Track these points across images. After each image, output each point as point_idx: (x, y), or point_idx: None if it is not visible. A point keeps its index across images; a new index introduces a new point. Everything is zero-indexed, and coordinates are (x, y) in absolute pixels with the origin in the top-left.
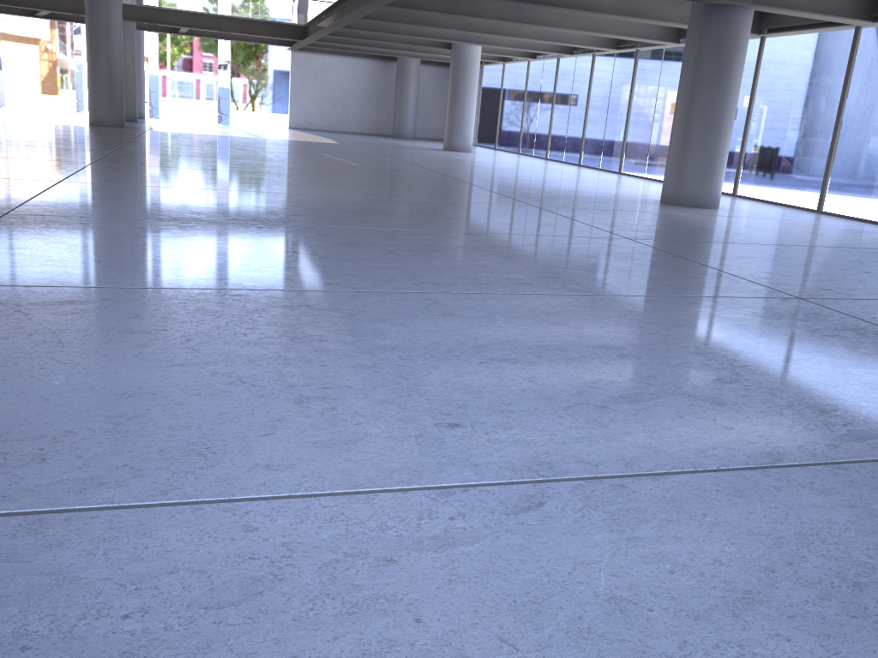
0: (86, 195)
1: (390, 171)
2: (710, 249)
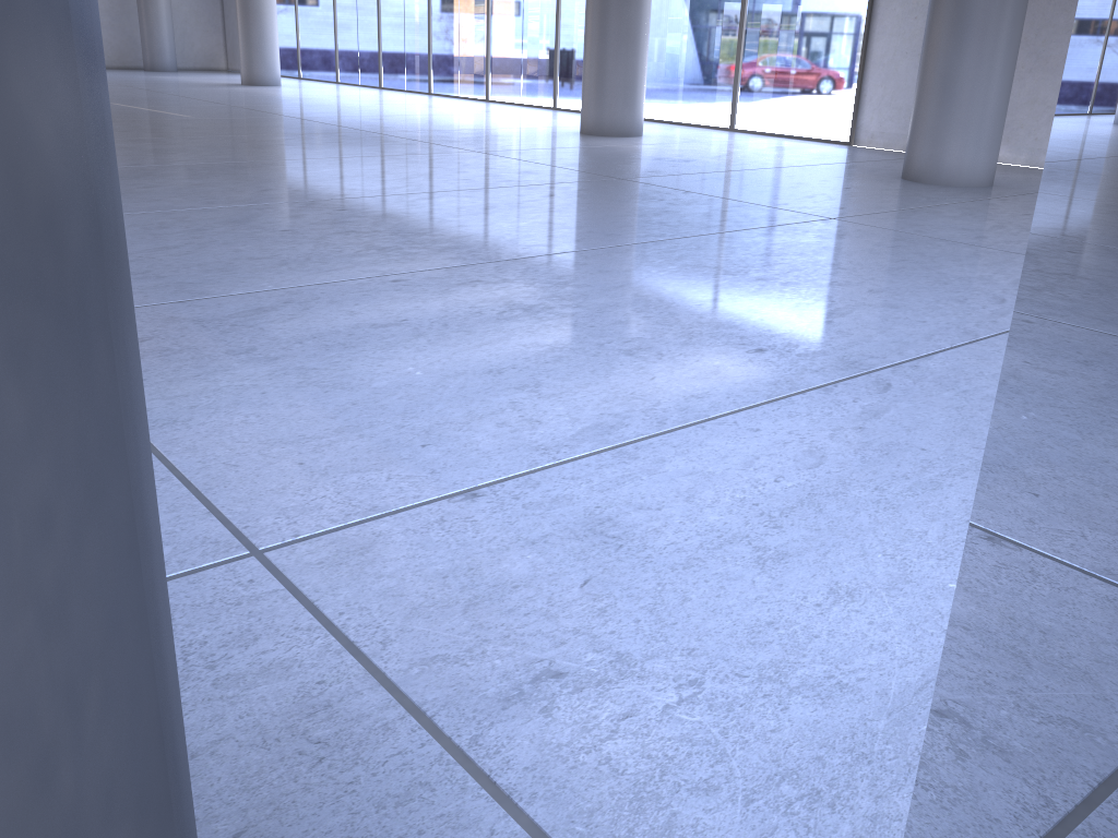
0: None
1: (246, 122)
2: (702, 181)
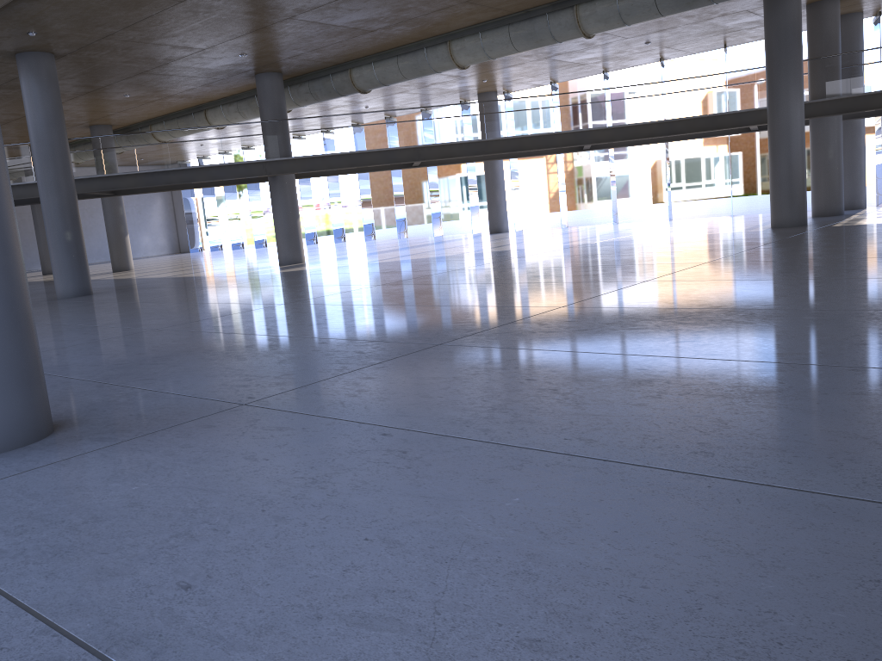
0: (542, 322)
1: None
2: None
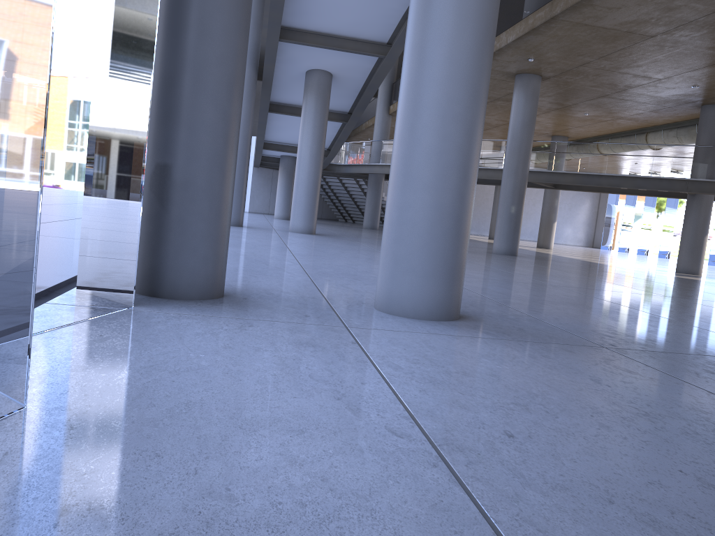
0: None
1: None
2: None
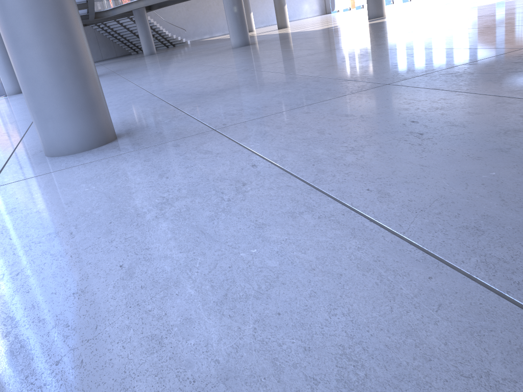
0: (491, 64)
1: None
2: None
